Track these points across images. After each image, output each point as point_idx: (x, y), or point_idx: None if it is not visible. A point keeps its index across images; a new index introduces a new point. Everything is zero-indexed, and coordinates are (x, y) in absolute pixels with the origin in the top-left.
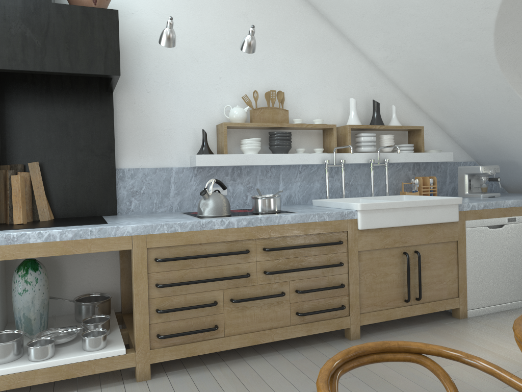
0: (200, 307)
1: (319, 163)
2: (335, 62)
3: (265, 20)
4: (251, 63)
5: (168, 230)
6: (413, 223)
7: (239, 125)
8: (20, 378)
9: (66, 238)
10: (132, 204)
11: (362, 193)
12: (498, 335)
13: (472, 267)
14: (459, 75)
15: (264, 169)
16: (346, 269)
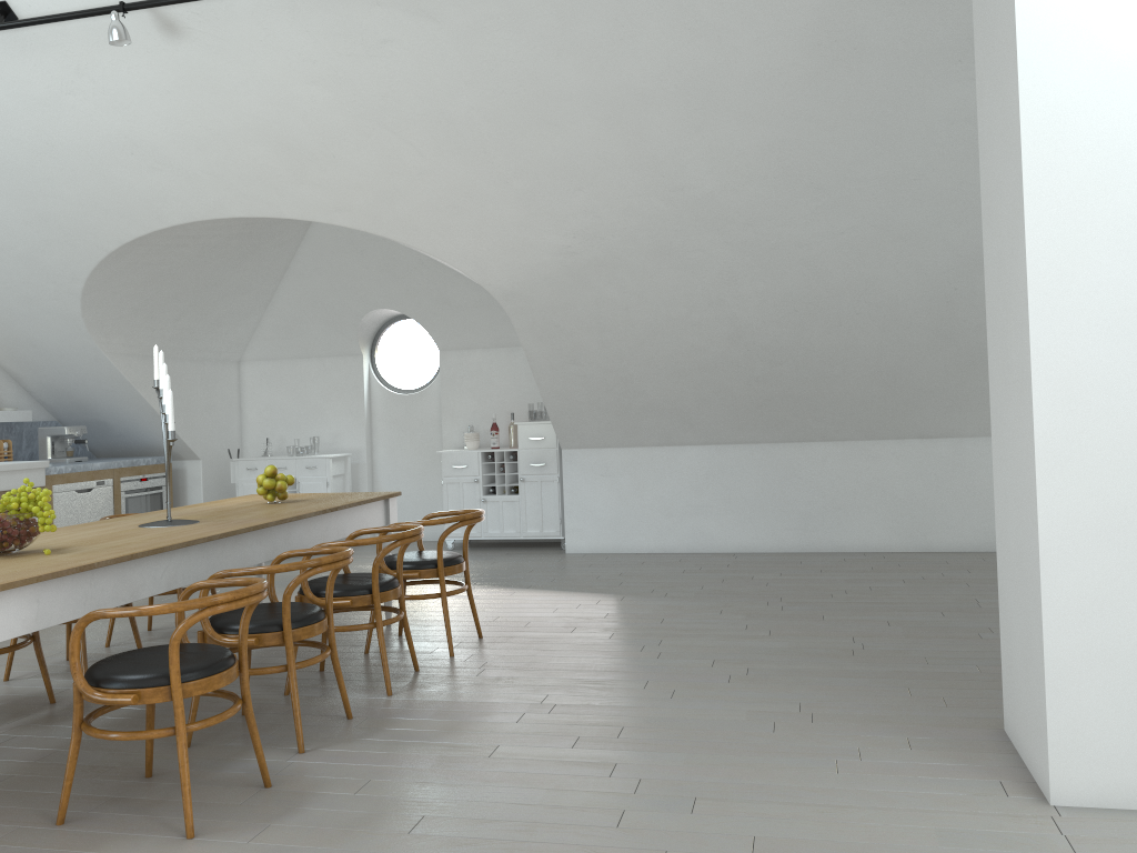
0: None
1: None
2: None
3: None
4: None
5: None
6: None
7: None
8: None
9: None
10: None
11: None
12: None
13: None
14: (43, 328)
15: None
16: None
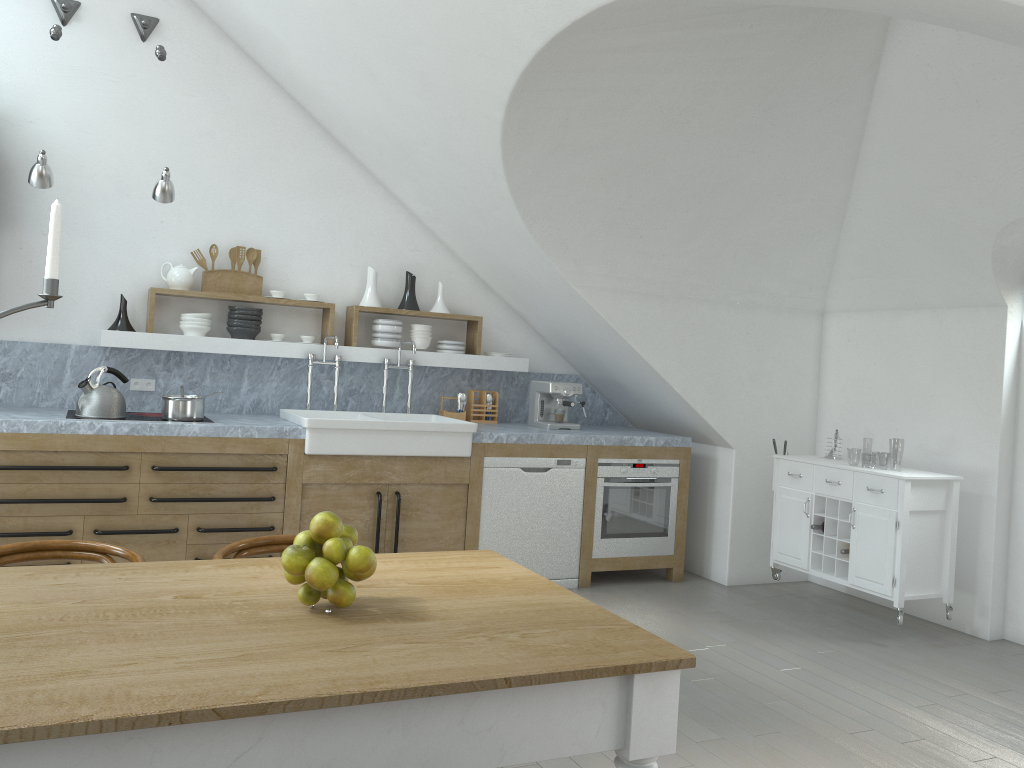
0: (43, 534)
1: (301, 357)
2: (354, 211)
3: (243, 144)
4: (215, 203)
5: (8, 429)
6: (394, 453)
7: (176, 294)
8: None
9: None
10: (2, 392)
11: (380, 406)
12: None
13: (490, 523)
14: (508, 251)
15: (220, 359)
16: (281, 507)
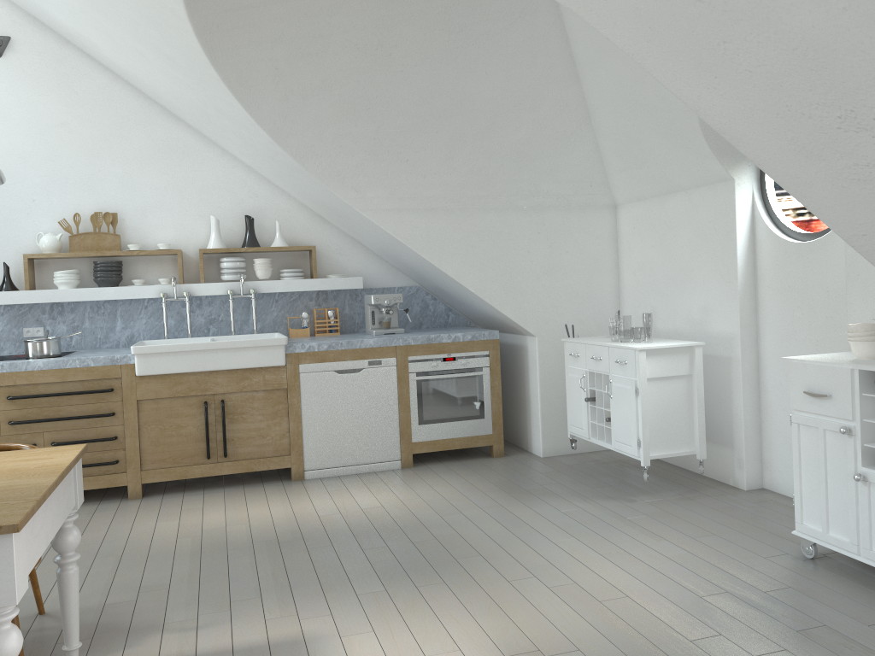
0: None
1: (156, 296)
2: (196, 170)
3: (94, 128)
4: (76, 180)
5: None
6: (215, 368)
7: (45, 256)
8: None
9: None
10: None
11: (238, 330)
12: (293, 496)
13: (311, 419)
14: (309, 188)
15: (95, 305)
16: (121, 420)
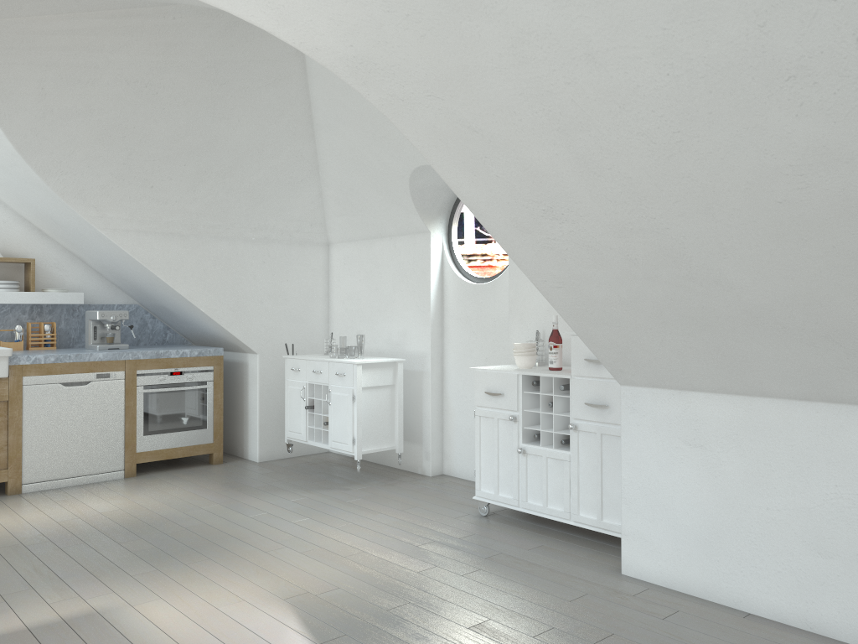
0: None
1: None
2: None
3: None
4: None
5: None
6: None
7: None
8: None
9: None
10: None
11: None
12: (18, 507)
13: (33, 432)
14: (42, 201)
15: None
16: None
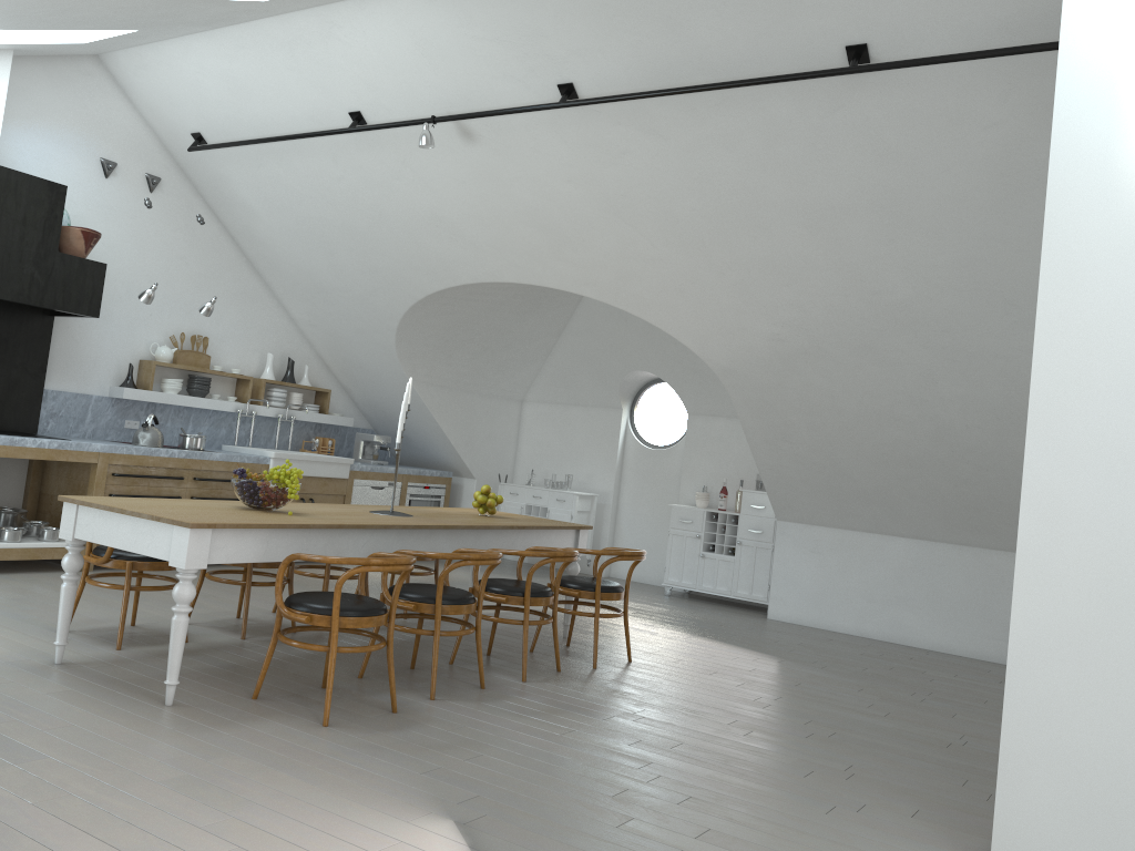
0: None
1: (233, 411)
2: (260, 314)
3: (202, 266)
4: (182, 304)
5: (127, 452)
6: (313, 475)
7: (167, 365)
8: (0, 553)
9: (53, 446)
10: (49, 425)
11: (264, 445)
12: None
13: None
14: (368, 354)
15: (177, 409)
16: None
